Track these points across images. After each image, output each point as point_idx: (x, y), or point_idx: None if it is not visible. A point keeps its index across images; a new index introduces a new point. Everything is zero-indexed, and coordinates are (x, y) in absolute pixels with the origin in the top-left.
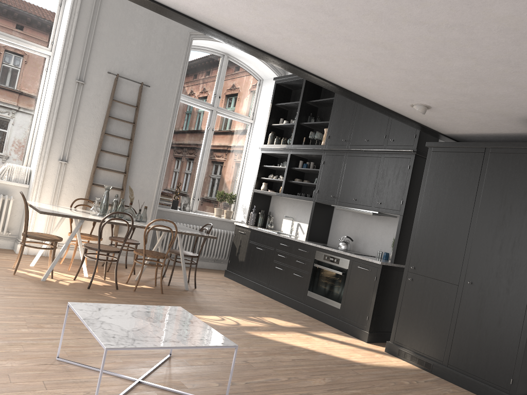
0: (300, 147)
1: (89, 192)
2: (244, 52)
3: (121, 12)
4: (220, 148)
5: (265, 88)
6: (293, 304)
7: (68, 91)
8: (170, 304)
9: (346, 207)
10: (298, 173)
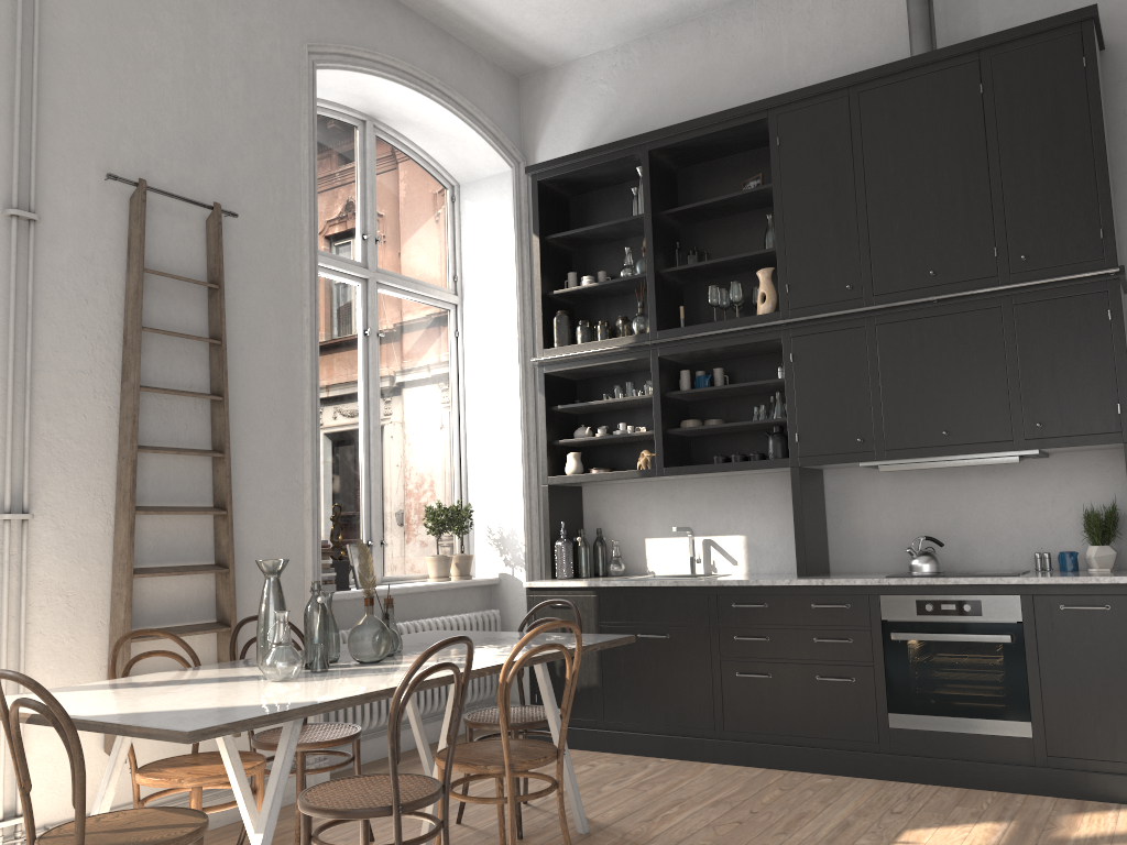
0: (692, 333)
1: (129, 604)
2: (432, 106)
3: None
4: (400, 385)
5: (474, 205)
6: (844, 765)
7: None
8: None
9: (915, 458)
10: (678, 405)
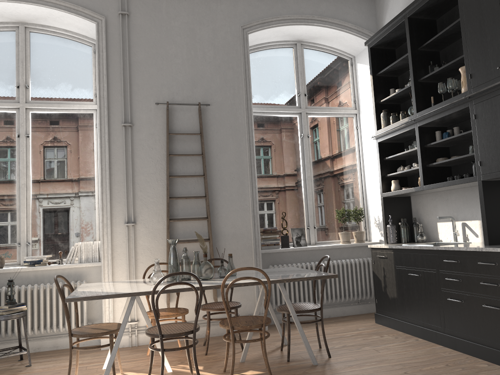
0: (429, 111)
1: (168, 253)
2: (318, 28)
3: (154, 31)
4: (323, 156)
5: (359, 65)
6: (499, 359)
7: (116, 140)
8: None
9: None
10: (439, 150)
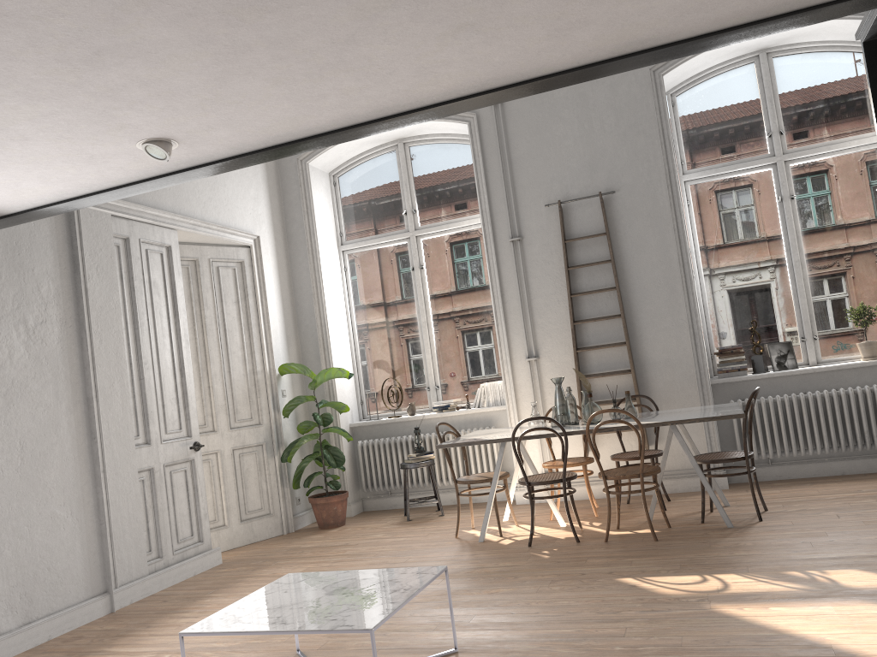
0: None
1: (578, 391)
2: None
3: (535, 111)
4: (824, 224)
5: None
6: None
7: (506, 259)
8: (634, 559)
9: None
10: None
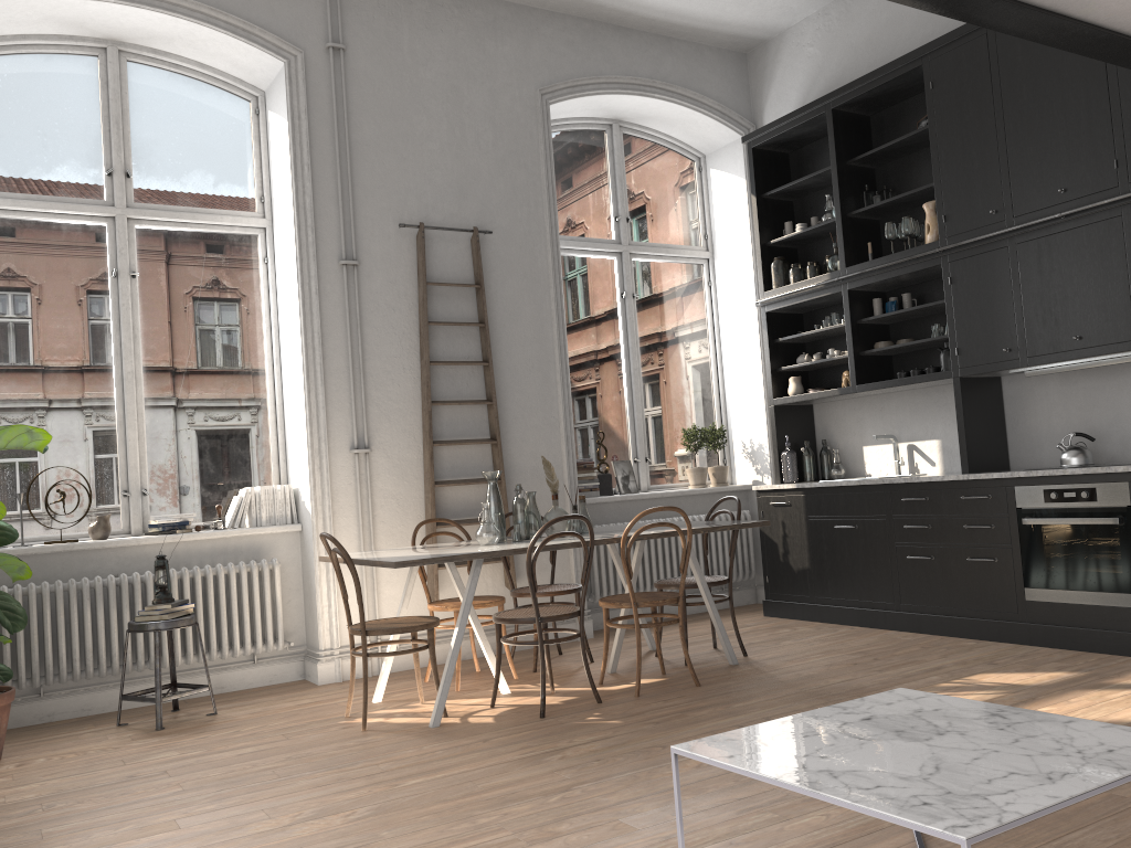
0: (871, 267)
1: (433, 504)
2: (659, 103)
3: (391, 85)
4: (658, 333)
5: (716, 172)
6: (991, 632)
7: (331, 291)
8: (743, 703)
9: (1054, 363)
10: (875, 329)
